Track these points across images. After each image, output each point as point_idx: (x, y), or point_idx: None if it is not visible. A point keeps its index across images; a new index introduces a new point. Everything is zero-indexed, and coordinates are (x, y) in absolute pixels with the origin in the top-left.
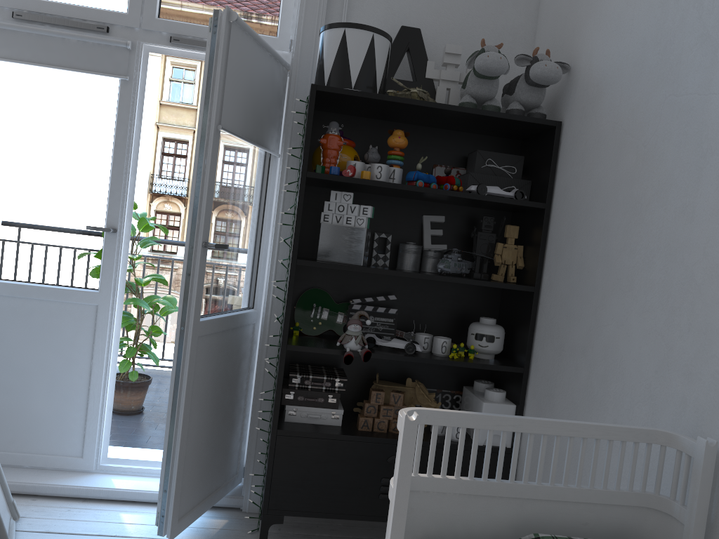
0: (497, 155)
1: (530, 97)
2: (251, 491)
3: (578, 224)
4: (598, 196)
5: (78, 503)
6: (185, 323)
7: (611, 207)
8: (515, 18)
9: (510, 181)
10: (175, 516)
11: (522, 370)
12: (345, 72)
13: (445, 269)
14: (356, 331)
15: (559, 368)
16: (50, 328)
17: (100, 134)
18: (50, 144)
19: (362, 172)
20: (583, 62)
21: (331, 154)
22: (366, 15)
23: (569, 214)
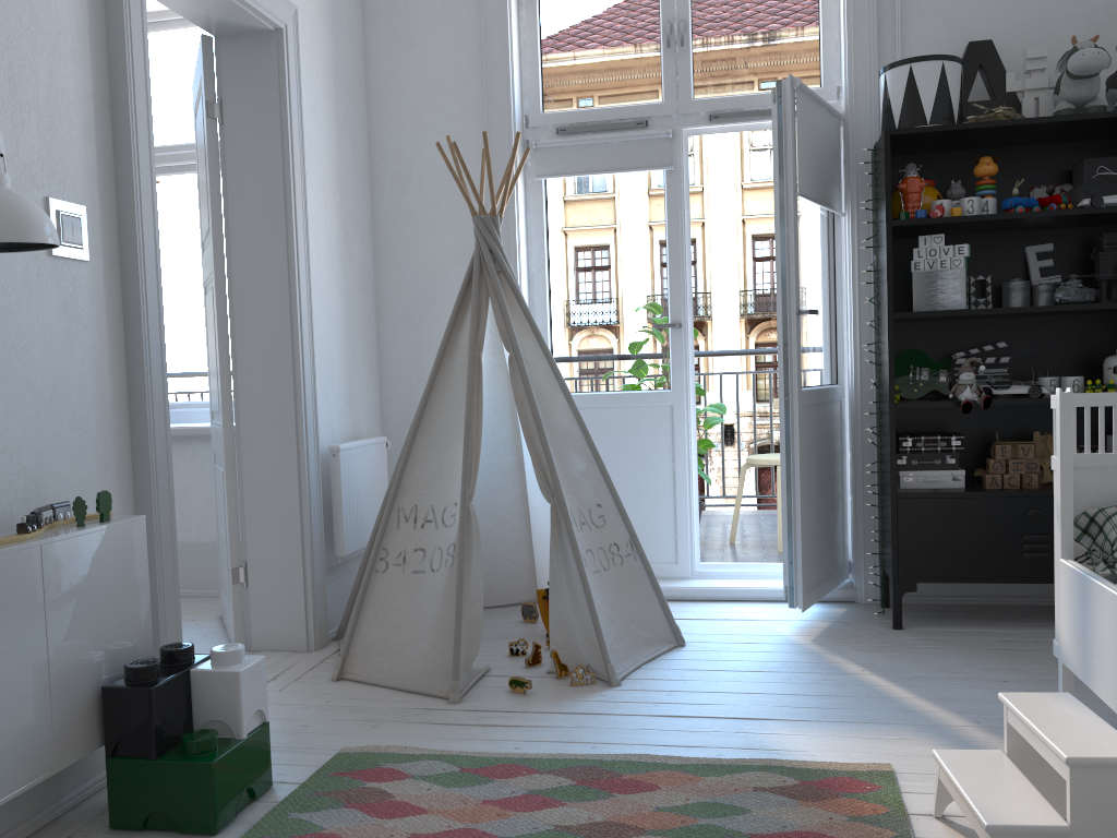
0: (1110, 160)
1: None
2: (865, 580)
3: None
4: None
5: (688, 603)
6: (789, 393)
7: None
8: None
9: None
10: (803, 587)
11: None
12: (917, 109)
13: (1064, 298)
14: (969, 379)
15: None
16: (628, 434)
17: (651, 230)
18: (606, 250)
19: (951, 209)
20: None
21: (912, 198)
22: (922, 39)
23: None
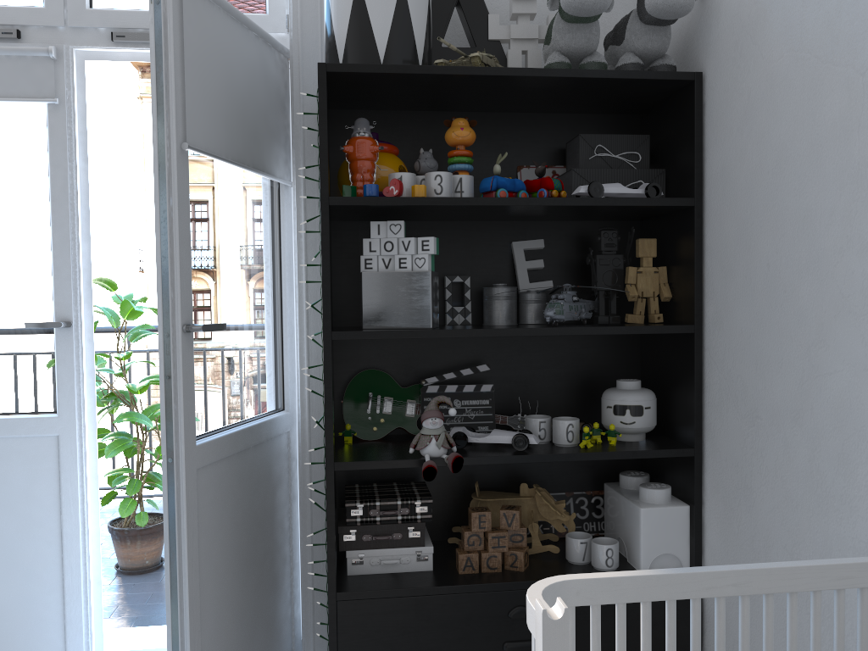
0: (610, 138)
1: (649, 42)
2: None
3: (755, 220)
4: (785, 170)
5: None
6: (174, 452)
7: (811, 184)
8: None
9: (635, 173)
10: None
11: (691, 452)
12: (368, 40)
13: (557, 317)
14: (436, 428)
15: (754, 445)
16: None
17: (28, 187)
18: None
19: (413, 187)
20: None
21: (362, 167)
22: None
23: (736, 207)
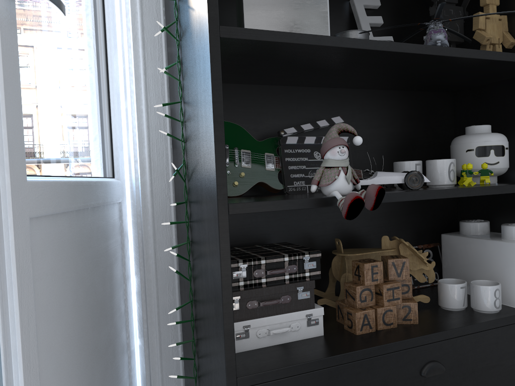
0: None
1: None
2: None
3: None
4: None
5: None
6: None
7: None
8: None
9: None
10: None
11: None
12: None
13: (446, 42)
14: (343, 159)
15: None
16: None
17: None
18: None
19: None
20: None
21: None
22: None
23: None
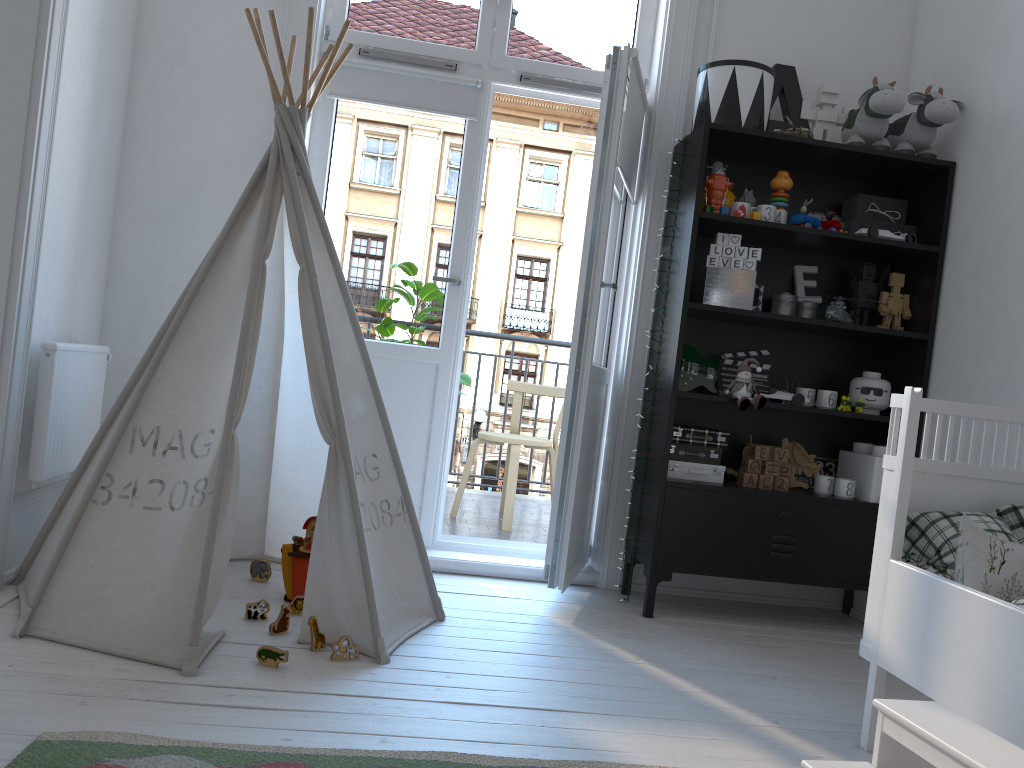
0: (879, 199)
1: (922, 137)
2: (609, 566)
3: (986, 262)
4: (1011, 231)
5: None
6: (580, 365)
7: None
8: (886, 56)
9: (895, 226)
10: (566, 567)
11: None
12: (735, 110)
13: (835, 316)
14: (746, 378)
15: None
16: (387, 388)
17: (443, 179)
18: (392, 189)
19: (752, 213)
20: (982, 100)
21: (718, 195)
22: (731, 52)
23: (972, 254)
